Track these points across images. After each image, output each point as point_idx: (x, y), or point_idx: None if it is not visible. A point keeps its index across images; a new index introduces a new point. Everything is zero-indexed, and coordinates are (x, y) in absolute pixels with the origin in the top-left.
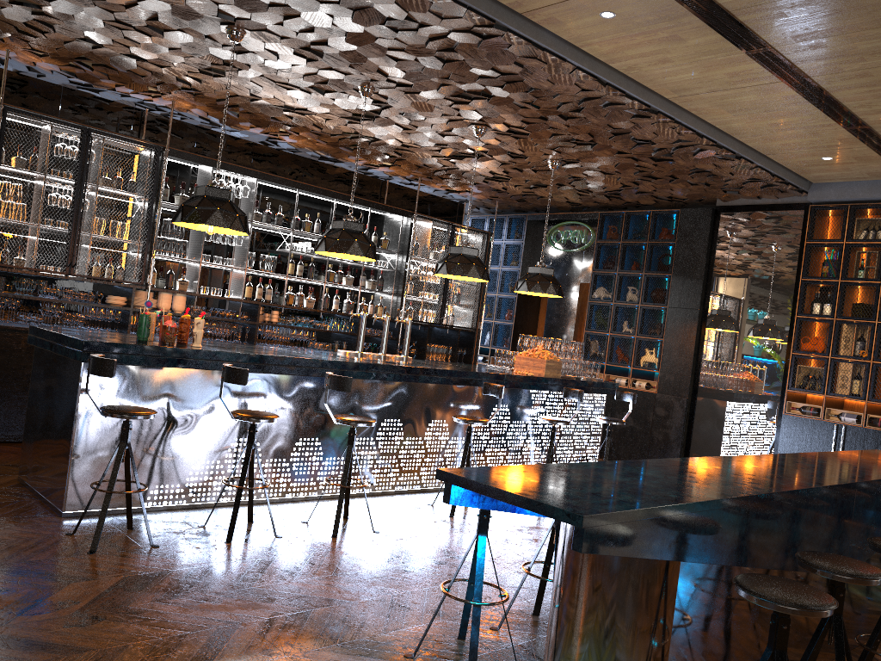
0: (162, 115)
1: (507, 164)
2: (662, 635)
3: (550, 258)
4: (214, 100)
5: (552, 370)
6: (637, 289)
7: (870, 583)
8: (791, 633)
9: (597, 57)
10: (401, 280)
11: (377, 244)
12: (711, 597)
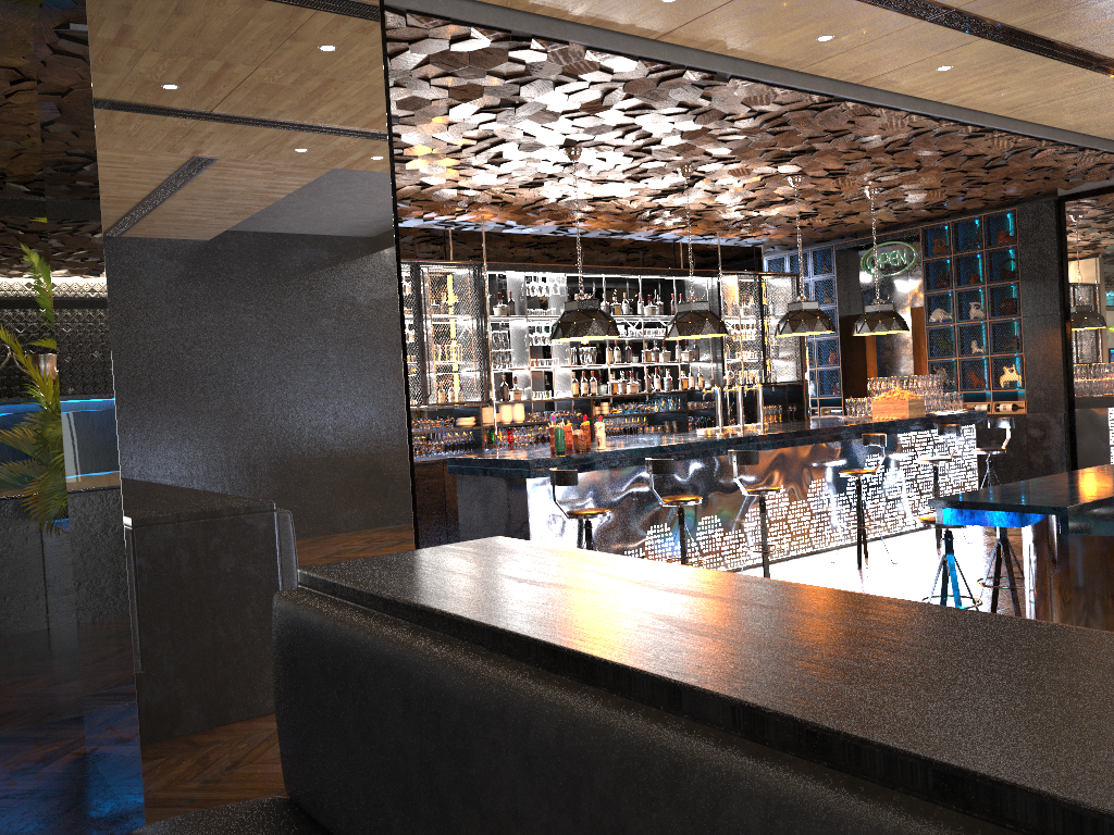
0: (462, 230)
1: (817, 202)
2: None
3: (868, 287)
4: (519, 206)
5: (915, 410)
6: (980, 304)
7: None
8: None
9: (929, 99)
10: (718, 344)
11: None
12: None
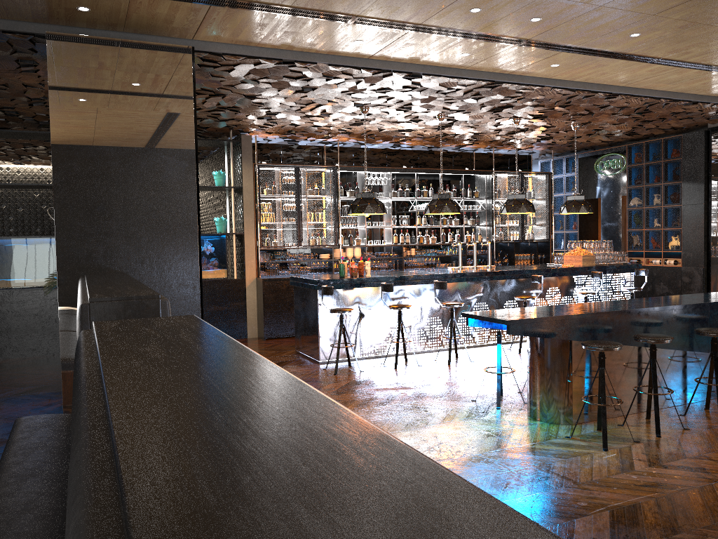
0: (333, 146)
1: (545, 131)
2: (567, 373)
3: (598, 182)
4: (359, 134)
5: (588, 261)
6: (660, 195)
7: (660, 342)
8: (667, 381)
9: (563, 79)
10: (490, 216)
11: (472, 194)
12: (596, 358)
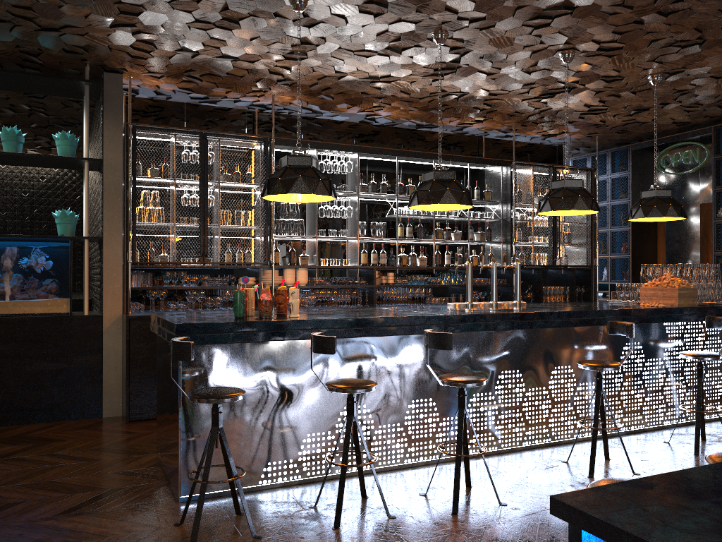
0: (270, 112)
1: (602, 92)
2: None
3: (661, 184)
4: (308, 86)
5: (686, 298)
6: None
7: None
8: None
9: None
10: (508, 227)
11: (480, 197)
12: None
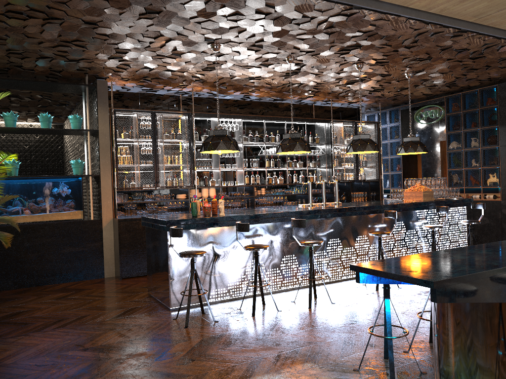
0: (188, 96)
1: (380, 81)
2: (503, 347)
3: (418, 130)
4: (212, 82)
5: (428, 197)
6: (477, 139)
7: None
8: None
9: (419, 9)
10: (330, 159)
11: (313, 141)
12: None
